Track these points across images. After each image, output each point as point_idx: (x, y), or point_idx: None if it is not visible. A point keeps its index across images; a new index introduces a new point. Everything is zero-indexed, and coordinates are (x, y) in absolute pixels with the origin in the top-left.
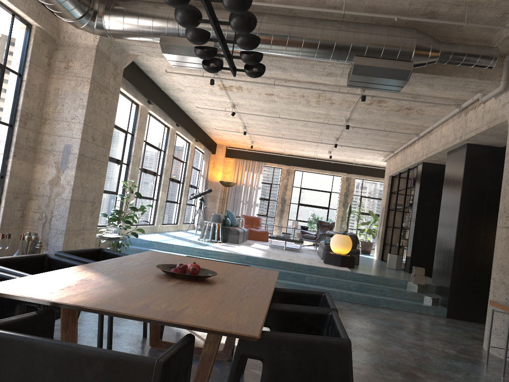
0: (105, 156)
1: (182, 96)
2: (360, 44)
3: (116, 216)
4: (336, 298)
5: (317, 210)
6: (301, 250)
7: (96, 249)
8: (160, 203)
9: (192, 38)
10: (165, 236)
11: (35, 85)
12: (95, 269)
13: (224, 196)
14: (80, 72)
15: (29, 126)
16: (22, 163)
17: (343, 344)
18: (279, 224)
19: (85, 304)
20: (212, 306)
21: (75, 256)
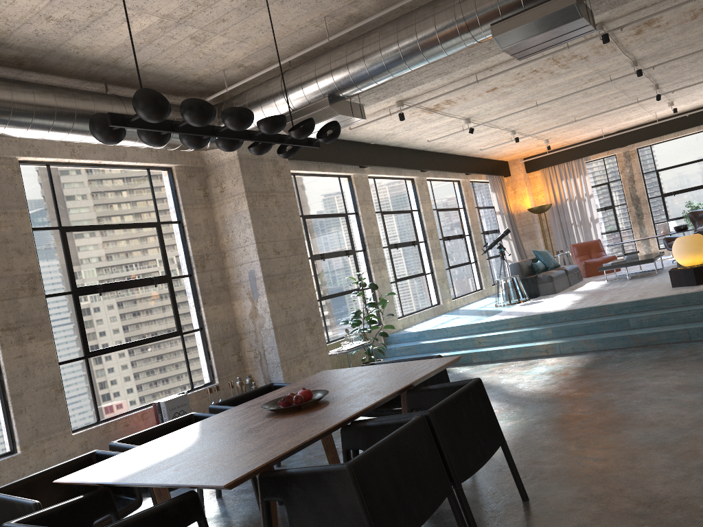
0: (302, 263)
1: (401, 139)
2: (487, 8)
3: (357, 319)
4: (680, 339)
5: (696, 193)
6: (665, 269)
7: (264, 387)
8: (437, 275)
9: (223, 149)
10: (452, 314)
11: (198, 224)
12: (202, 424)
13: (546, 226)
14: (234, 190)
15: (208, 267)
16: (217, 307)
17: (341, 470)
18: (641, 235)
19: (116, 480)
20: (244, 451)
21: (223, 406)
